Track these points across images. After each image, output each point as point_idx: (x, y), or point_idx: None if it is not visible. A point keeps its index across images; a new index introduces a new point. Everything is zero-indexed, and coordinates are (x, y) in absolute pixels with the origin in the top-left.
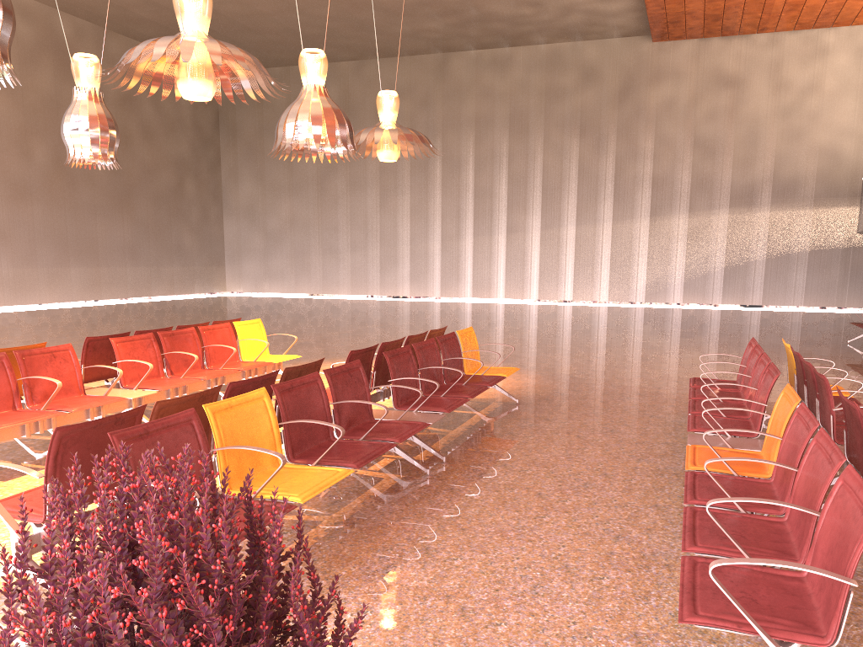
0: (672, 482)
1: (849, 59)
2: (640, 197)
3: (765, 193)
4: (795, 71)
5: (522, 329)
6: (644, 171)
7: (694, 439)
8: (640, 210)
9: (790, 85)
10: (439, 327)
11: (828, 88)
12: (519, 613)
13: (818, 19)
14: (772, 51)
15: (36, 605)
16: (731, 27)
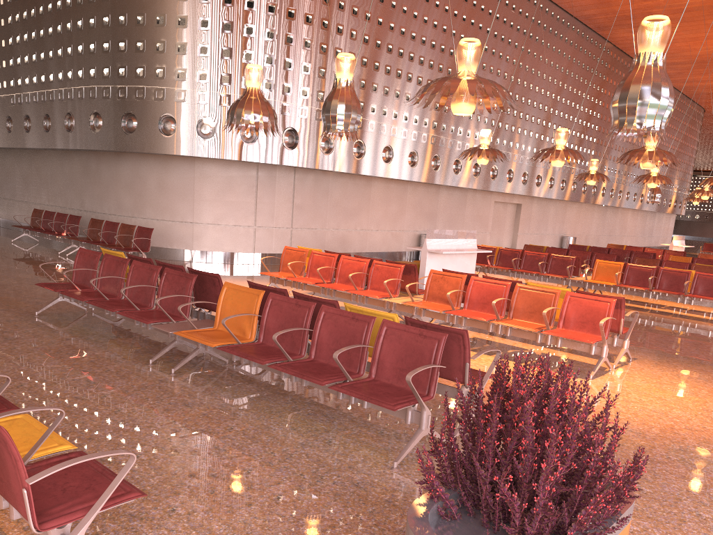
0: (135, 364)
1: None
2: None
3: None
4: None
5: None
6: None
7: (164, 328)
8: None
9: None
10: None
11: None
12: (243, 462)
13: None
14: None
15: (615, 421)
16: None
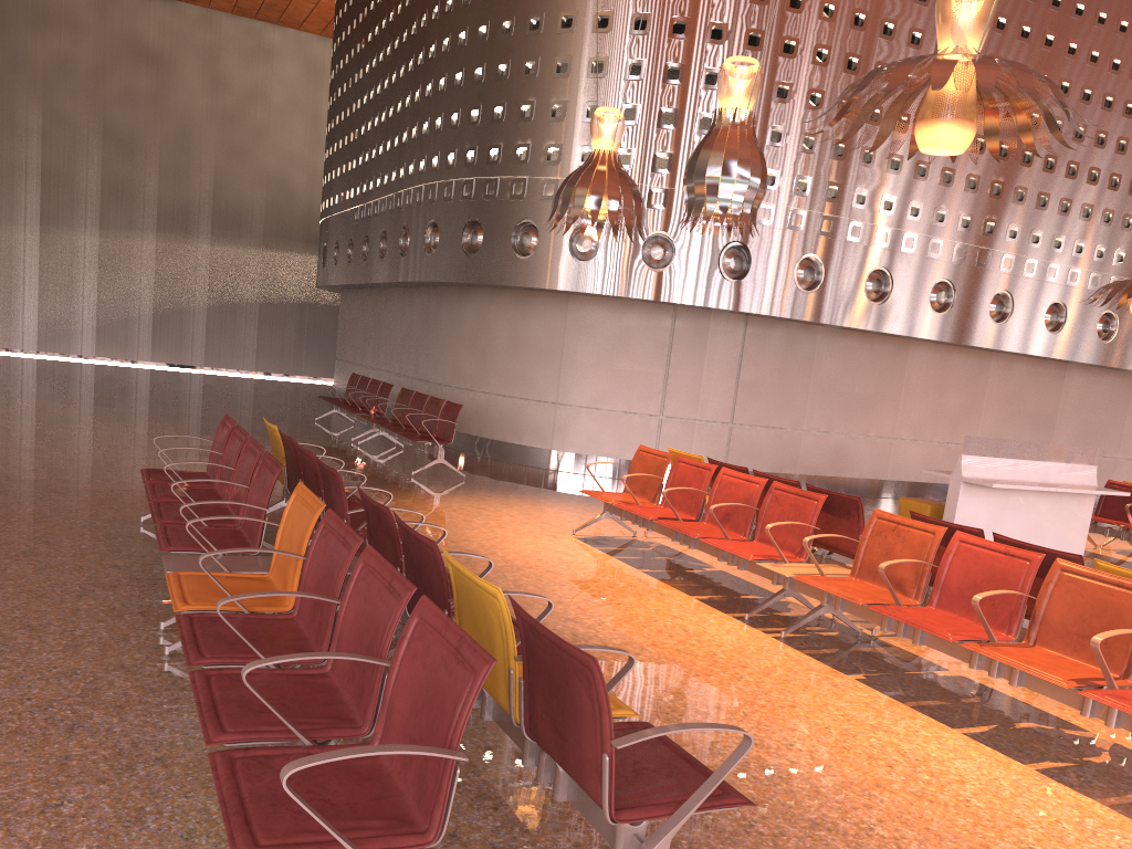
0: (139, 626)
1: (299, 71)
2: (23, 194)
3: (204, 220)
4: (236, 68)
5: None
6: (28, 156)
7: (174, 562)
8: (25, 213)
9: (231, 85)
10: None
11: (276, 102)
12: None
13: (262, 10)
14: (206, 33)
15: None
16: None
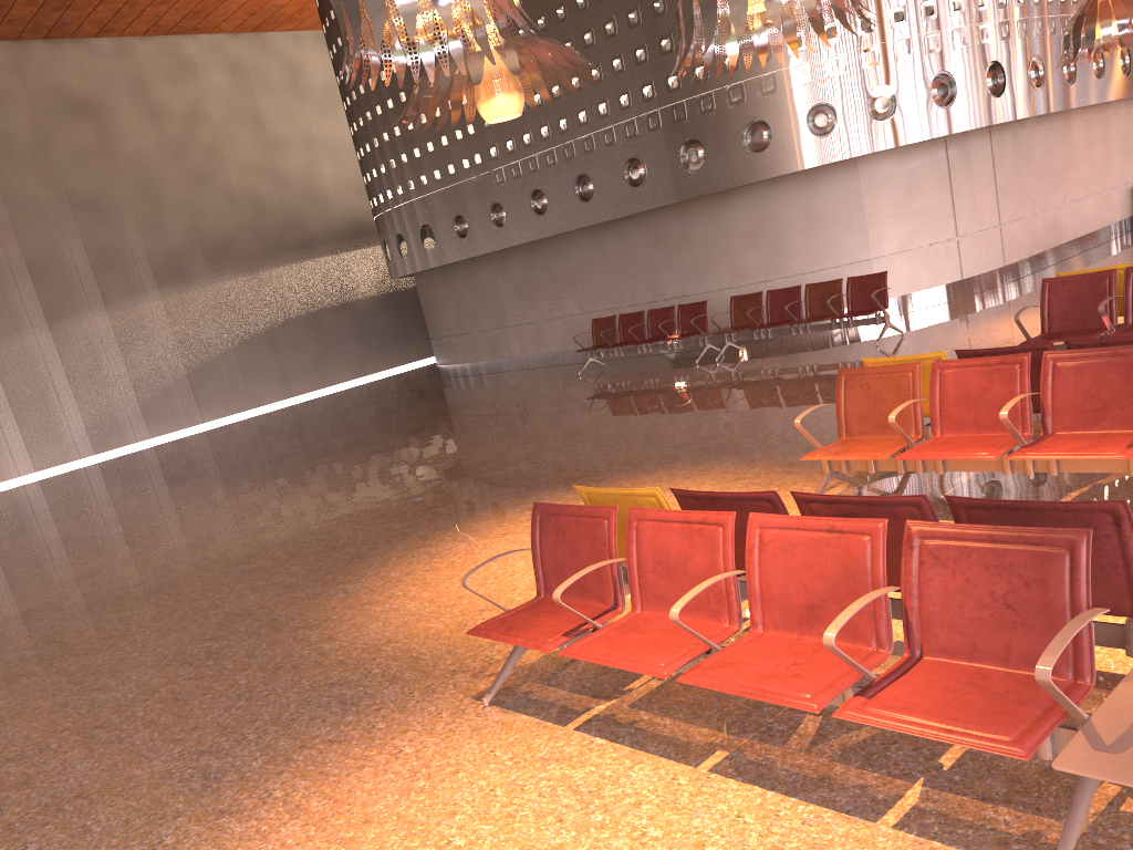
0: None
1: (225, 77)
2: (18, 296)
3: (197, 261)
4: (168, 92)
5: (205, 502)
6: (7, 254)
7: None
8: (28, 316)
9: (169, 112)
10: (51, 558)
11: (216, 115)
12: None
13: (183, 21)
14: (127, 64)
15: None
16: (69, 24)
